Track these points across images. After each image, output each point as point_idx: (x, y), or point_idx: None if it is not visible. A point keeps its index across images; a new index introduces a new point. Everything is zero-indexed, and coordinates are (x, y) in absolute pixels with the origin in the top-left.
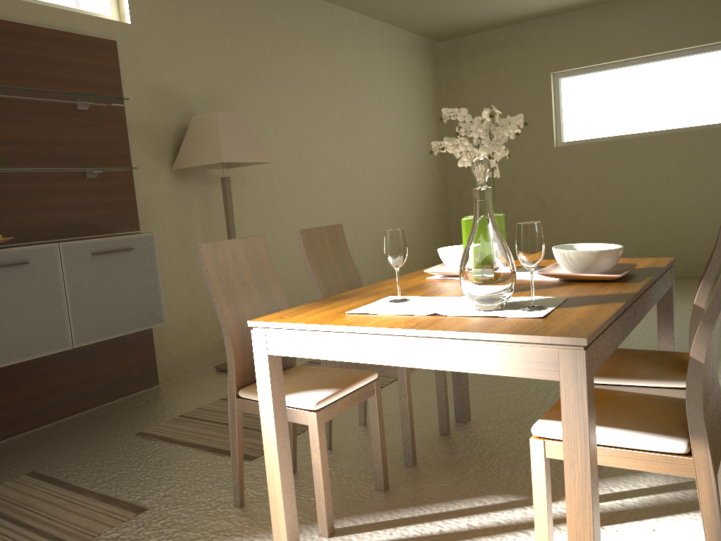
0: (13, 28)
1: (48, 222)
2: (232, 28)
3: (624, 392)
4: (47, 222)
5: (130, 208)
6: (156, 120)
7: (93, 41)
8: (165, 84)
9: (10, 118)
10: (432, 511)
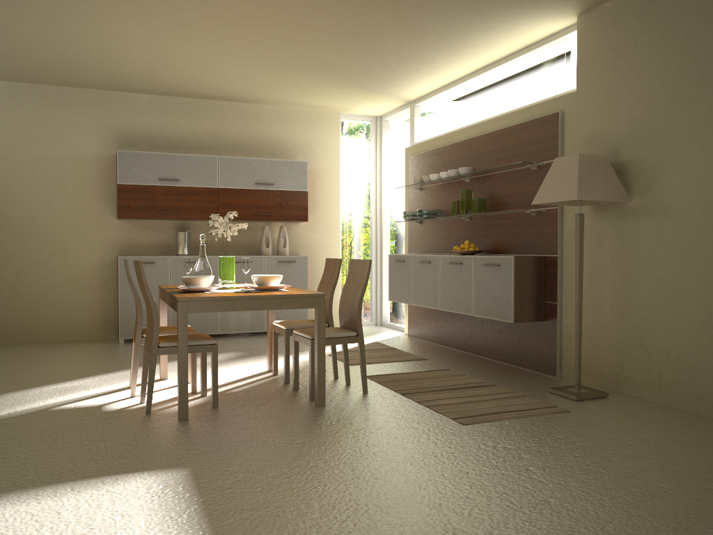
0: (511, 130)
1: (513, 243)
2: (675, 37)
3: (172, 331)
4: (513, 243)
5: (553, 237)
6: None
7: (545, 119)
8: (595, 131)
9: (505, 183)
10: (253, 384)
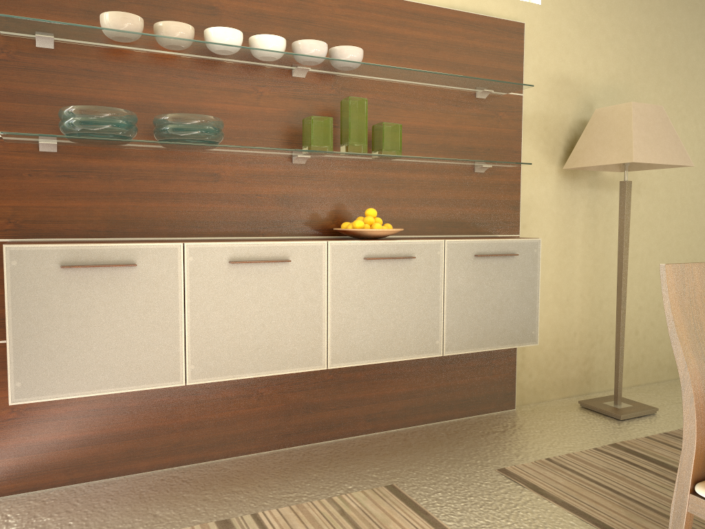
0: (427, 12)
1: (432, 216)
2: (650, 6)
3: None
4: (431, 216)
5: (512, 209)
6: (552, 113)
7: (501, 24)
8: (566, 72)
9: (412, 105)
10: None
